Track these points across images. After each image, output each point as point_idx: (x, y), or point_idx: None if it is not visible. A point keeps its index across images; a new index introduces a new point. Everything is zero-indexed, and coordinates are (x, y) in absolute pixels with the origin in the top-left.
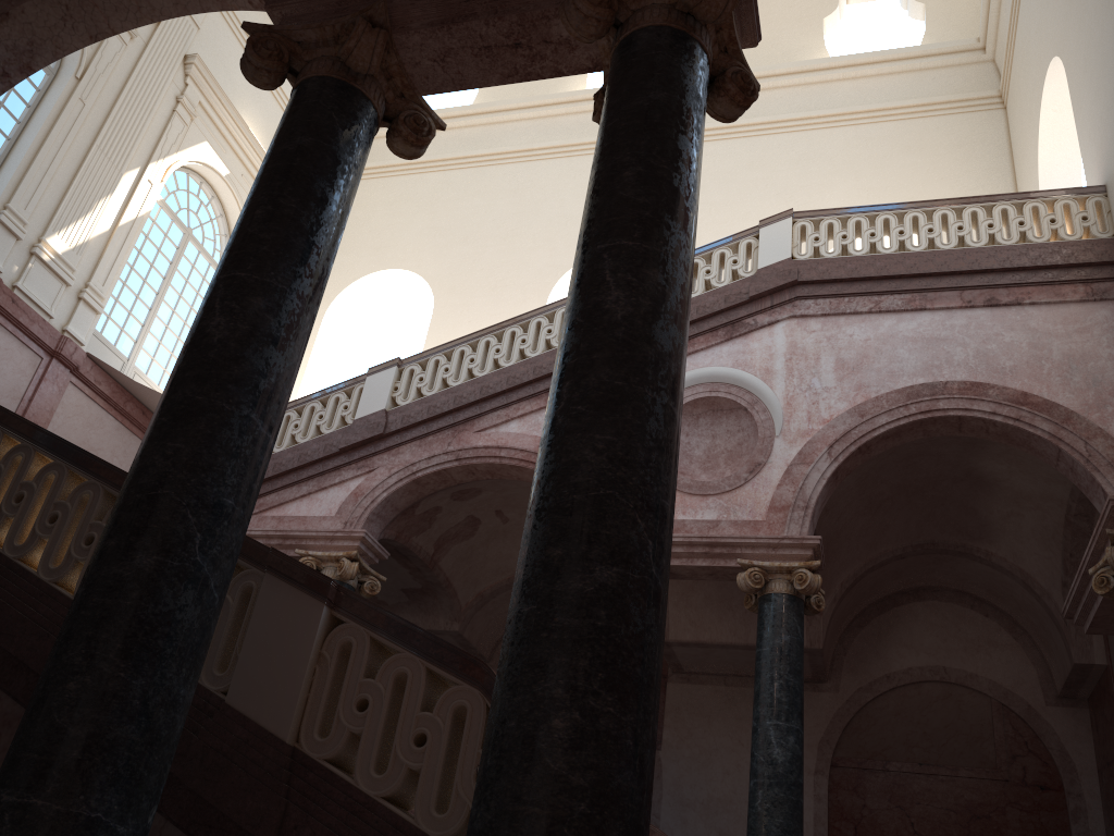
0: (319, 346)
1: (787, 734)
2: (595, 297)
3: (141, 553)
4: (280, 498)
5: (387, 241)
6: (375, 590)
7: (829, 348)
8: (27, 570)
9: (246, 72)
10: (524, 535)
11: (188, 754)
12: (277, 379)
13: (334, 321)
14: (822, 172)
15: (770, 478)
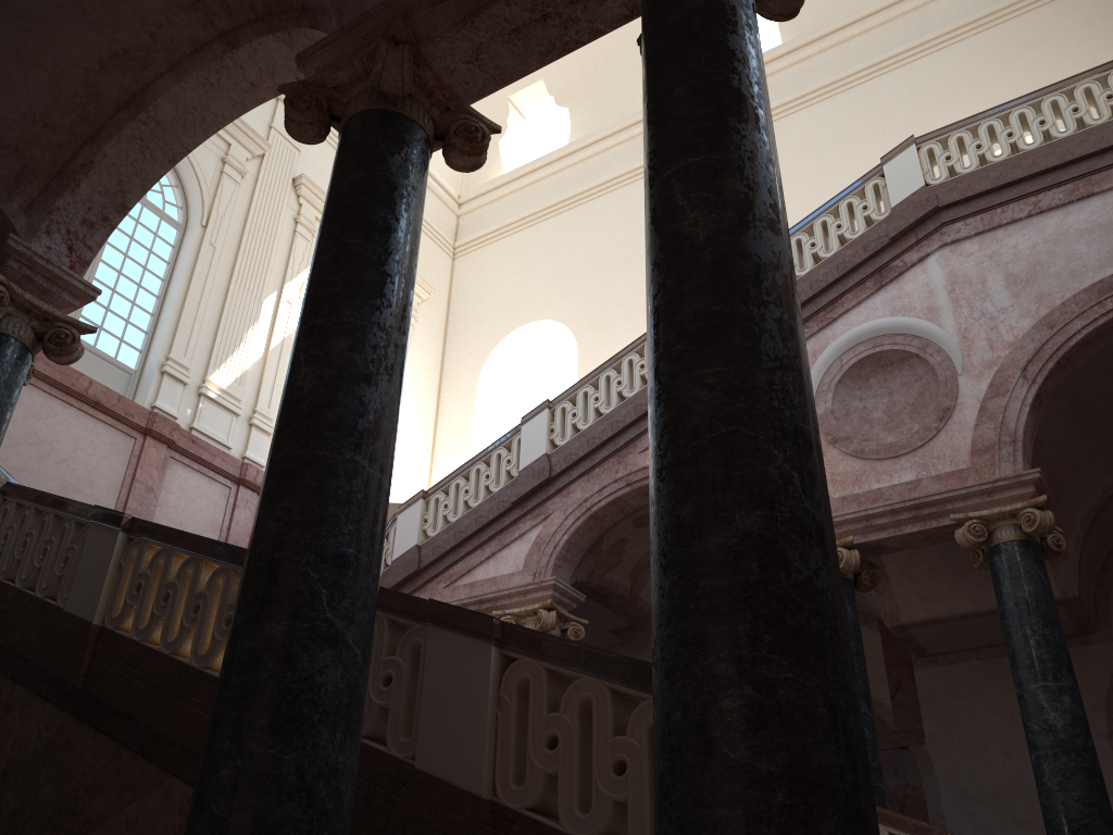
0: (479, 415)
1: (1059, 694)
2: (671, 227)
3: (270, 621)
4: (467, 564)
5: (519, 297)
6: (580, 635)
7: (994, 267)
8: (214, 676)
9: (291, 131)
10: (651, 503)
11: (389, 829)
12: (376, 416)
13: (488, 388)
14: (941, 98)
15: (964, 420)
